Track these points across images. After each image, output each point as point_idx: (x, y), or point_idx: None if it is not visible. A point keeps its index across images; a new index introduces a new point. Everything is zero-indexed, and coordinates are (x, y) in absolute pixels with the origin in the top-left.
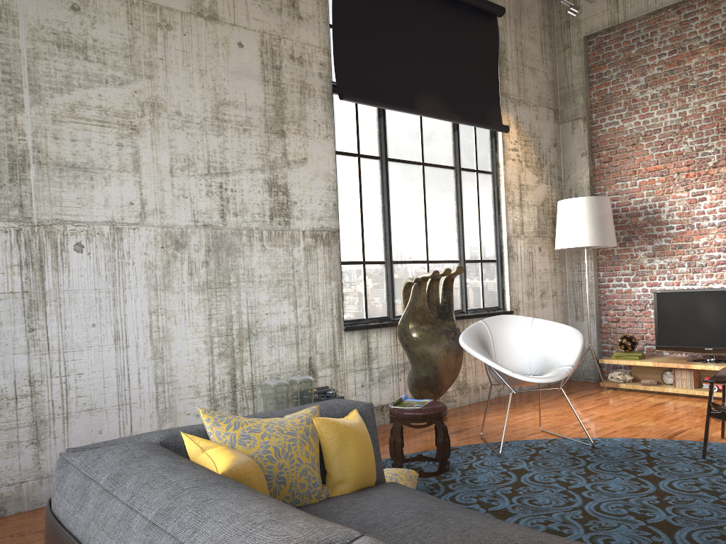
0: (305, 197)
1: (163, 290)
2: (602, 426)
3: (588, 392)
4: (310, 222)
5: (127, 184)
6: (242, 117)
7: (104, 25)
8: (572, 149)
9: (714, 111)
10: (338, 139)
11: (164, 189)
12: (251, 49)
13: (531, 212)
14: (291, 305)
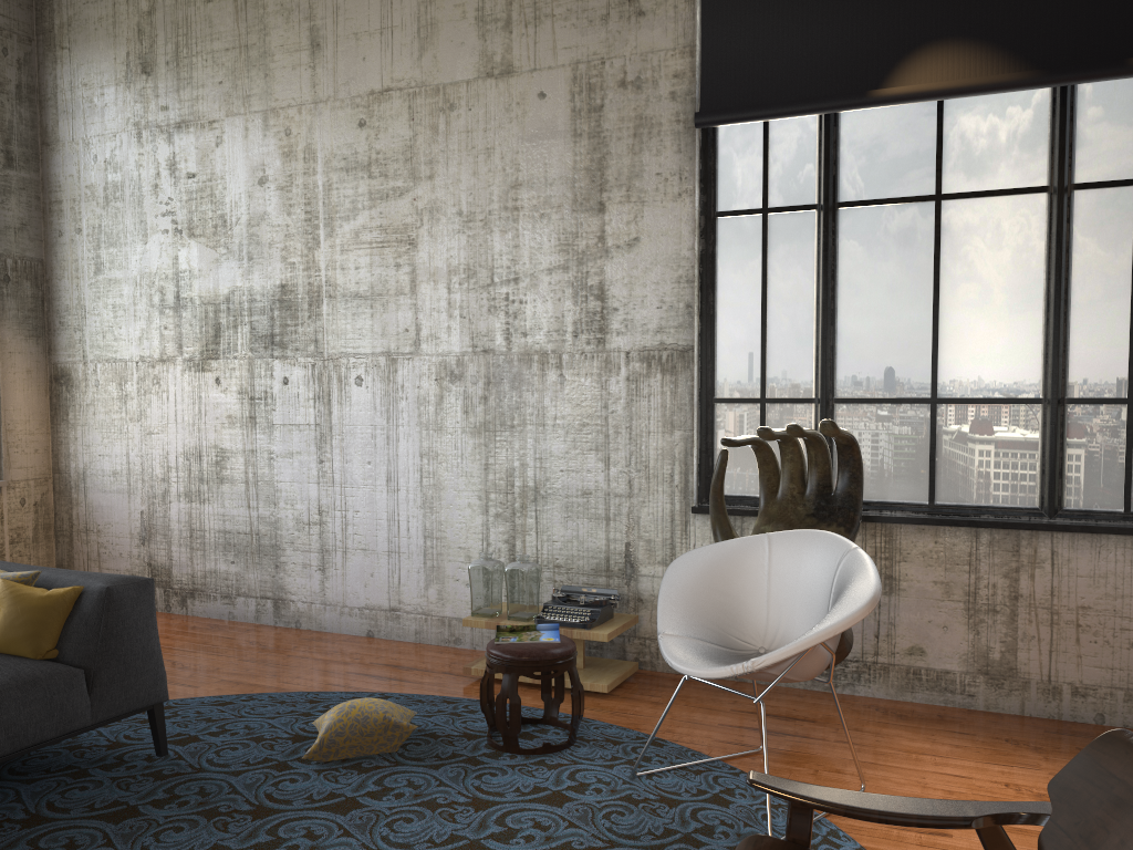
0: (633, 300)
1: (435, 429)
2: None
3: None
4: (641, 337)
5: (404, 308)
6: (540, 198)
7: (387, 132)
8: None
9: None
10: (722, 191)
11: (441, 310)
12: (557, 96)
13: None
14: (601, 462)
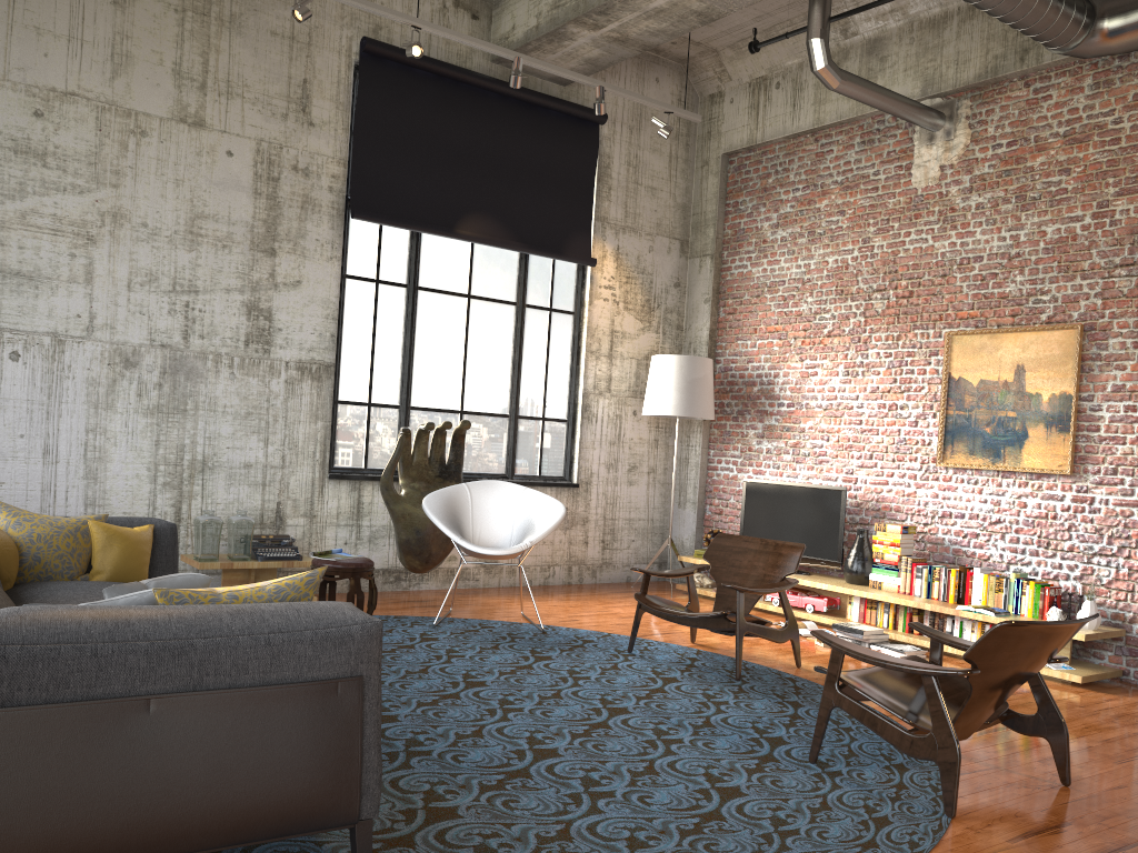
0: (293, 325)
1: (105, 408)
2: (596, 620)
3: (654, 593)
4: (298, 352)
5: (77, 296)
6: (223, 232)
7: (69, 132)
8: (697, 292)
9: (835, 268)
10: (351, 261)
11: (119, 304)
12: (243, 159)
13: (626, 365)
14: (261, 442)
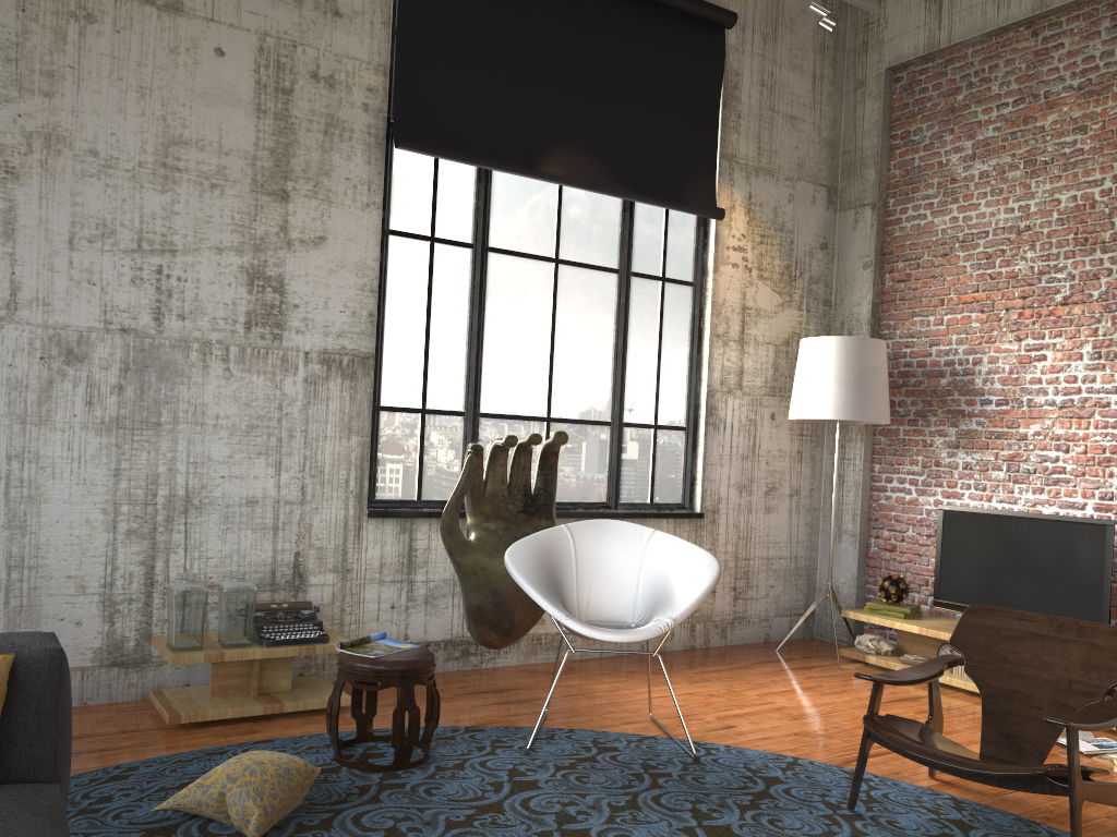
0: (315, 299)
1: (37, 423)
2: (760, 725)
3: (812, 663)
4: (322, 338)
5: None
6: (211, 166)
7: None
8: (851, 255)
9: (1072, 207)
10: (396, 211)
11: (56, 269)
12: (239, 60)
13: (761, 353)
14: (271, 467)
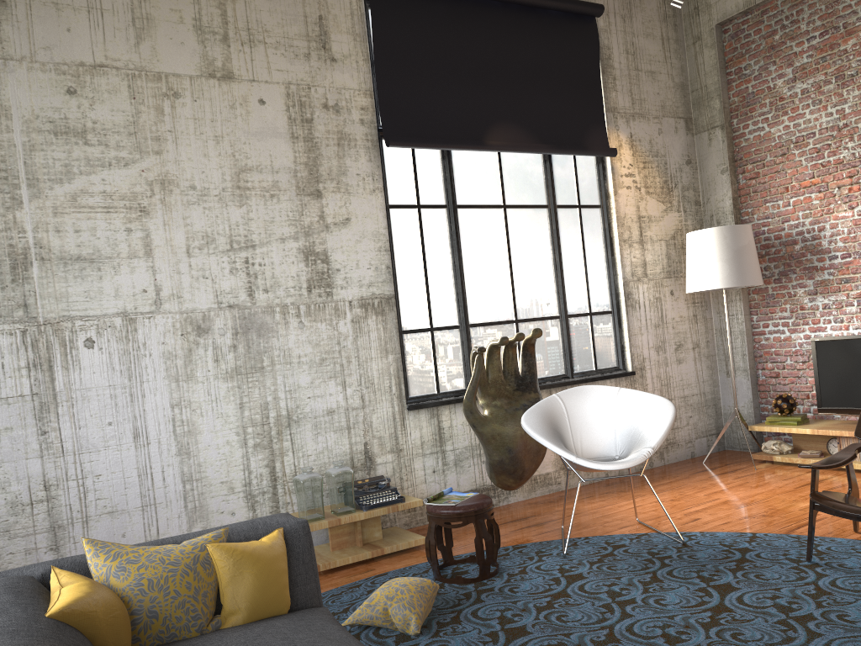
0: (350, 263)
1: (185, 380)
2: (717, 515)
3: (734, 468)
4: (358, 289)
5: (139, 271)
6: (268, 182)
7: (104, 105)
8: (710, 165)
9: None
10: (391, 191)
11: (181, 271)
12: (275, 105)
13: (657, 248)
14: (339, 386)
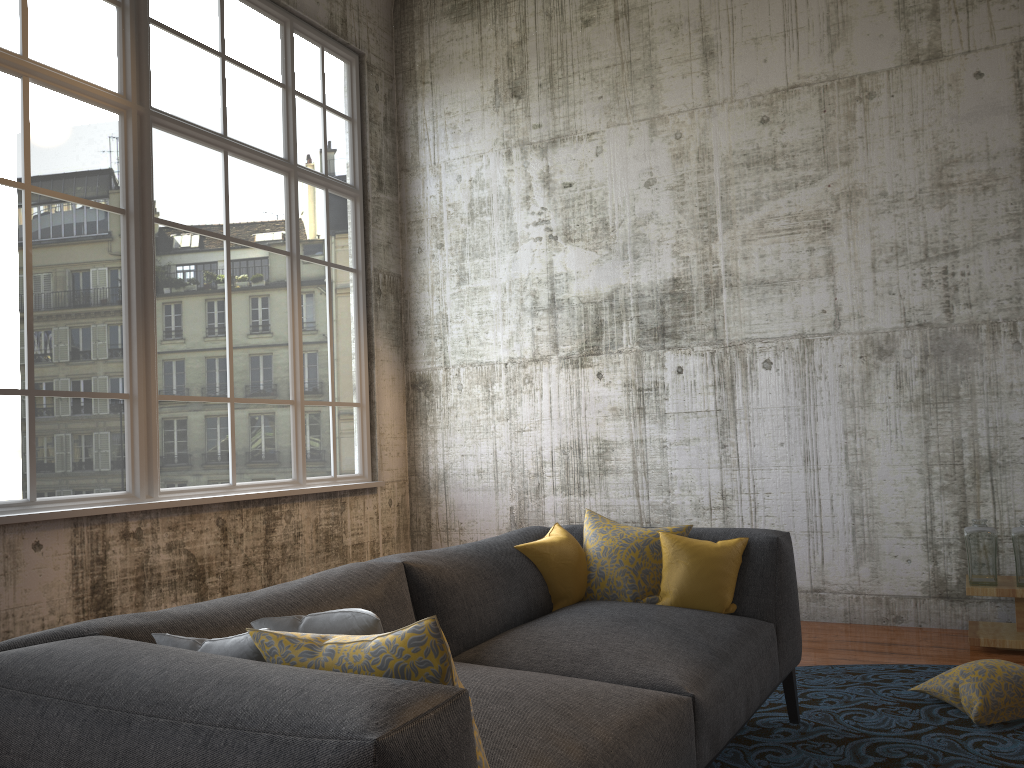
0: None
1: (861, 406)
2: None
3: None
4: None
5: (819, 291)
6: (981, 172)
7: (793, 126)
8: None
9: None
10: None
11: (864, 289)
12: (996, 74)
13: None
14: None
